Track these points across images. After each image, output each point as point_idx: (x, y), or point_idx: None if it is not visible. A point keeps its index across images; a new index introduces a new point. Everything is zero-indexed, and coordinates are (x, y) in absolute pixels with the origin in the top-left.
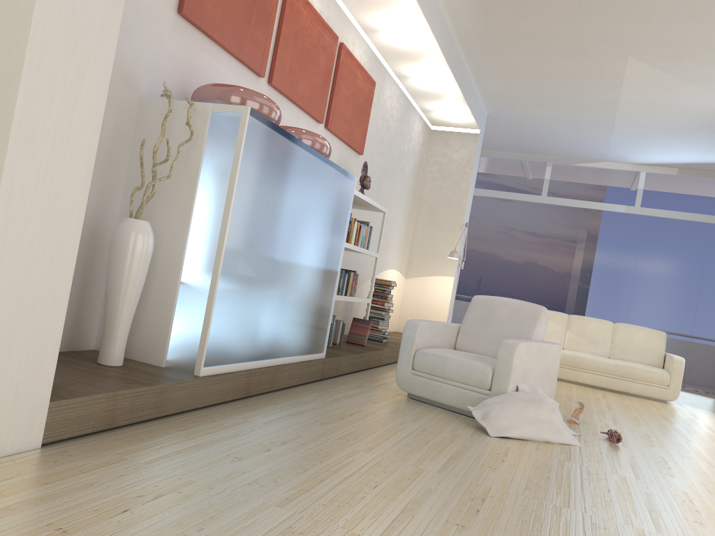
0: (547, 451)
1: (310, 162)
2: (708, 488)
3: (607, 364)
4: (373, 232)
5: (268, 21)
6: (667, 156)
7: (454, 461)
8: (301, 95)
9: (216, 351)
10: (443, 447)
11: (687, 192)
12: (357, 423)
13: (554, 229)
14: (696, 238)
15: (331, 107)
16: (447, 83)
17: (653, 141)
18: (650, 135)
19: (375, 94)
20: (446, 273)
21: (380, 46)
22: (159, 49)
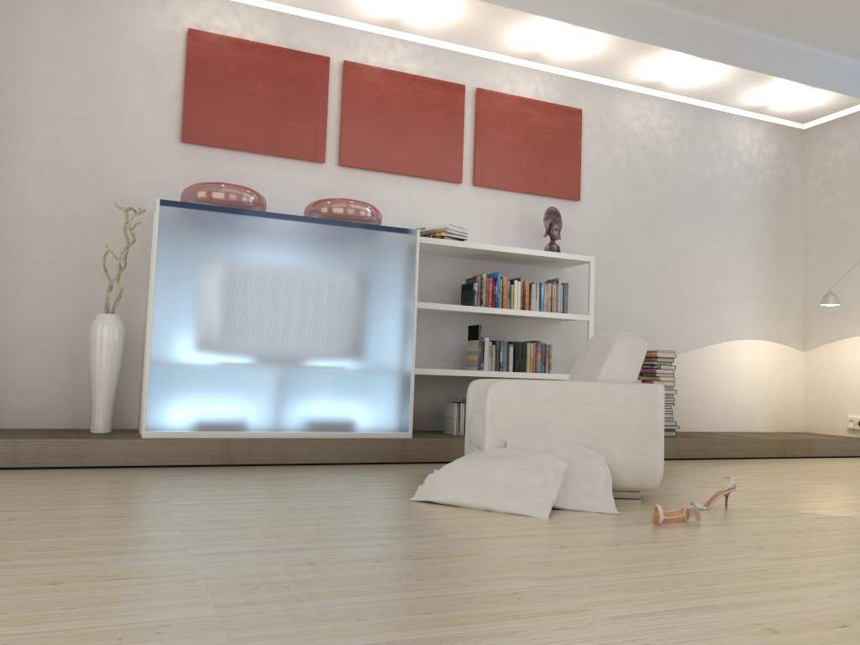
0: (433, 514)
1: (295, 229)
2: (566, 561)
3: None
4: (660, 293)
5: (315, 110)
6: None
7: (232, 503)
8: (402, 163)
9: (164, 416)
10: (282, 498)
11: None
12: (264, 482)
13: None
14: None
15: (475, 161)
16: (706, 67)
17: None
18: None
19: (592, 123)
20: (858, 332)
21: (571, 67)
22: (165, 176)
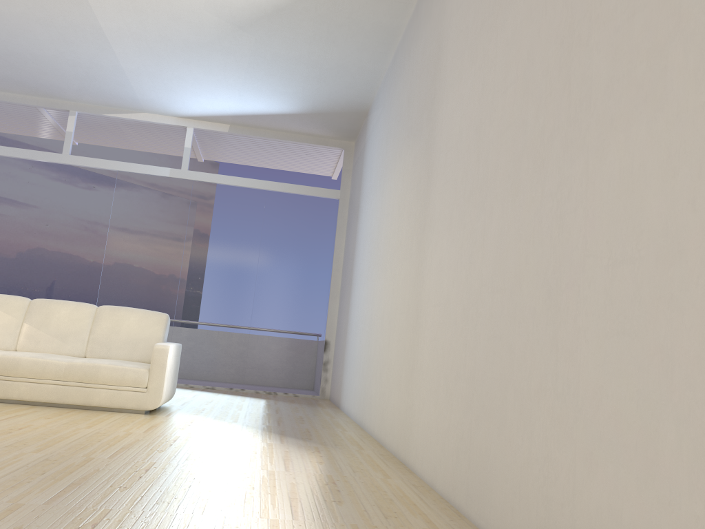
0: None
1: None
2: None
3: (58, 365)
4: None
5: None
6: (206, 102)
7: None
8: None
9: None
10: None
11: (257, 163)
12: None
13: None
14: (252, 208)
15: None
16: None
17: (173, 71)
18: (163, 59)
19: None
20: None
21: None
22: None
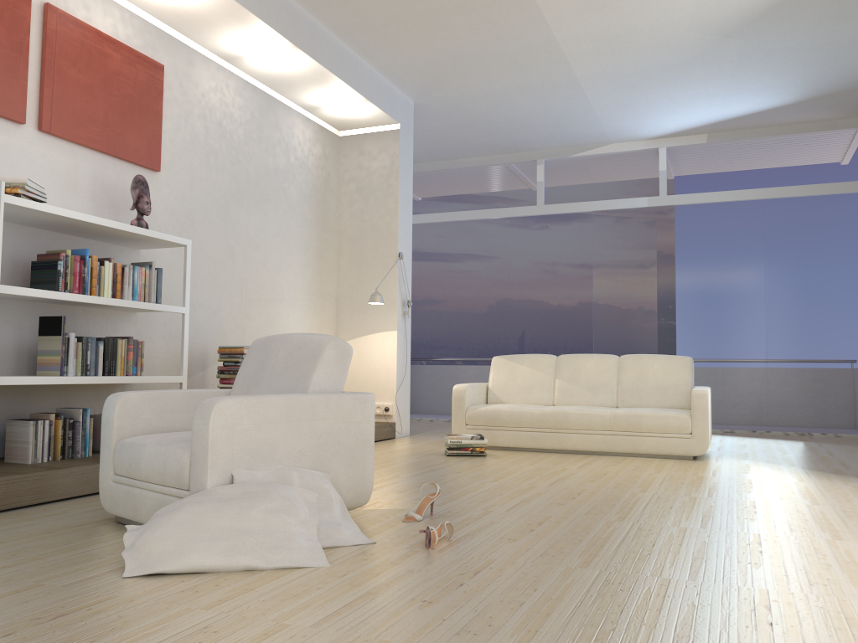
0: (201, 592)
1: None
2: (475, 621)
3: (602, 416)
4: (231, 283)
5: None
6: (680, 118)
7: None
8: None
9: None
10: None
11: (739, 167)
12: None
13: None
14: (748, 223)
15: (43, 98)
16: (292, 55)
17: (646, 97)
18: (636, 89)
19: (172, 84)
20: (386, 328)
21: (155, 12)
22: None
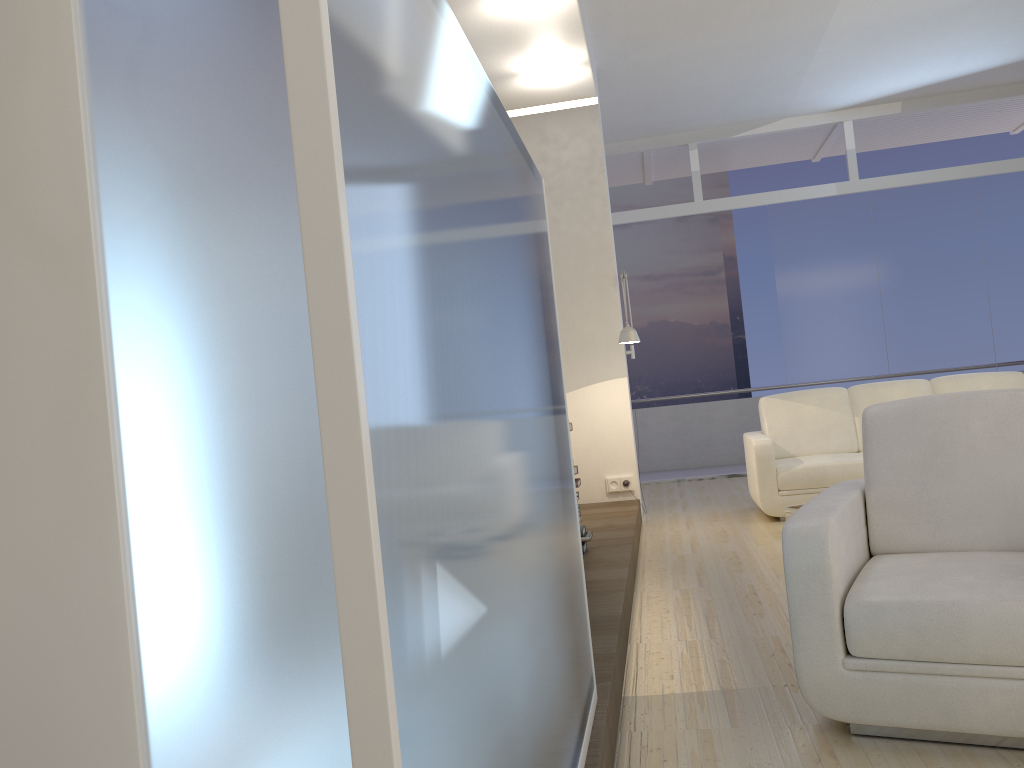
0: None
1: (487, 118)
2: None
3: None
4: None
5: None
6: (891, 81)
7: None
8: None
9: None
10: None
11: (902, 143)
12: None
13: (677, 263)
14: (959, 207)
15: None
16: None
17: (880, 55)
18: (879, 43)
19: None
20: (610, 375)
21: None
22: None
